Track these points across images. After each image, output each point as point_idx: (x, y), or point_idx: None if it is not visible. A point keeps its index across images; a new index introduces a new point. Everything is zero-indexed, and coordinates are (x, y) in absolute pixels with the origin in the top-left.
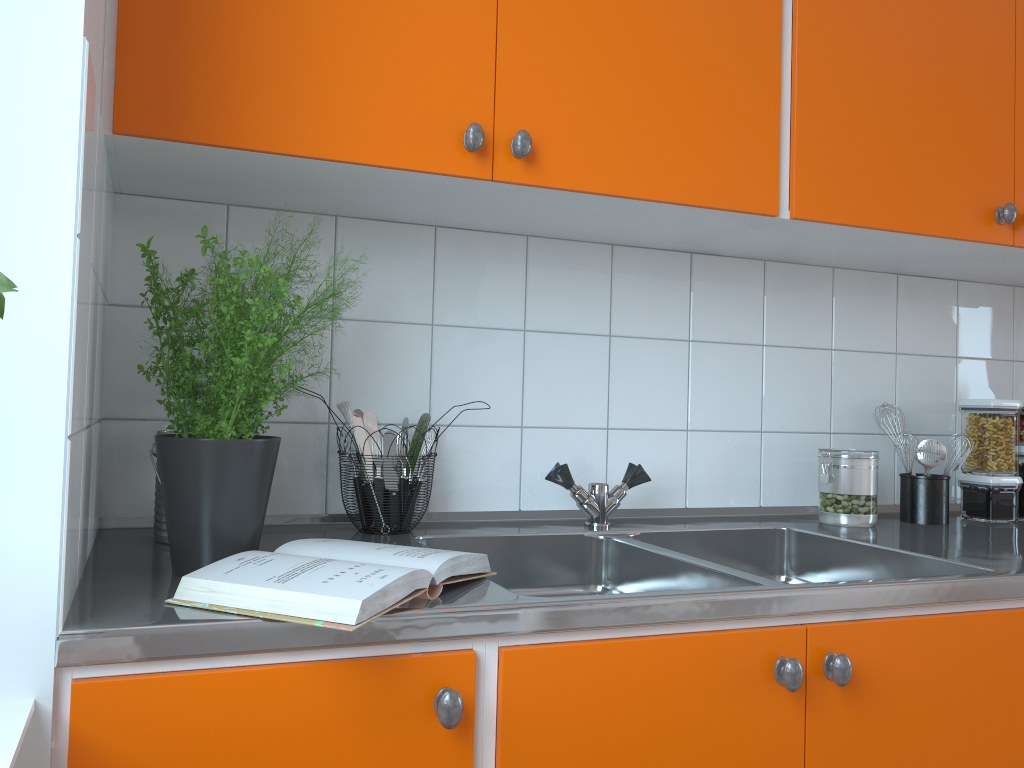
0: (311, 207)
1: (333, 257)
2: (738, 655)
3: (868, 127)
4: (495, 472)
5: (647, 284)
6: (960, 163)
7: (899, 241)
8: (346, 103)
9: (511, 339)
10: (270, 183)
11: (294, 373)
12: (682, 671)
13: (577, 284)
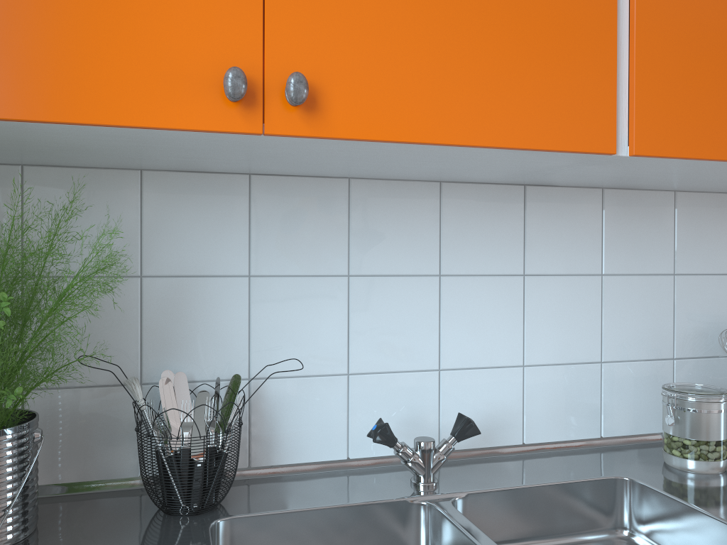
0: (107, 164)
1: (139, 213)
2: None
3: (721, 44)
4: (321, 422)
5: (478, 220)
6: None
7: None
8: (72, 52)
9: (334, 285)
10: (30, 146)
11: (101, 335)
12: None
13: (403, 225)
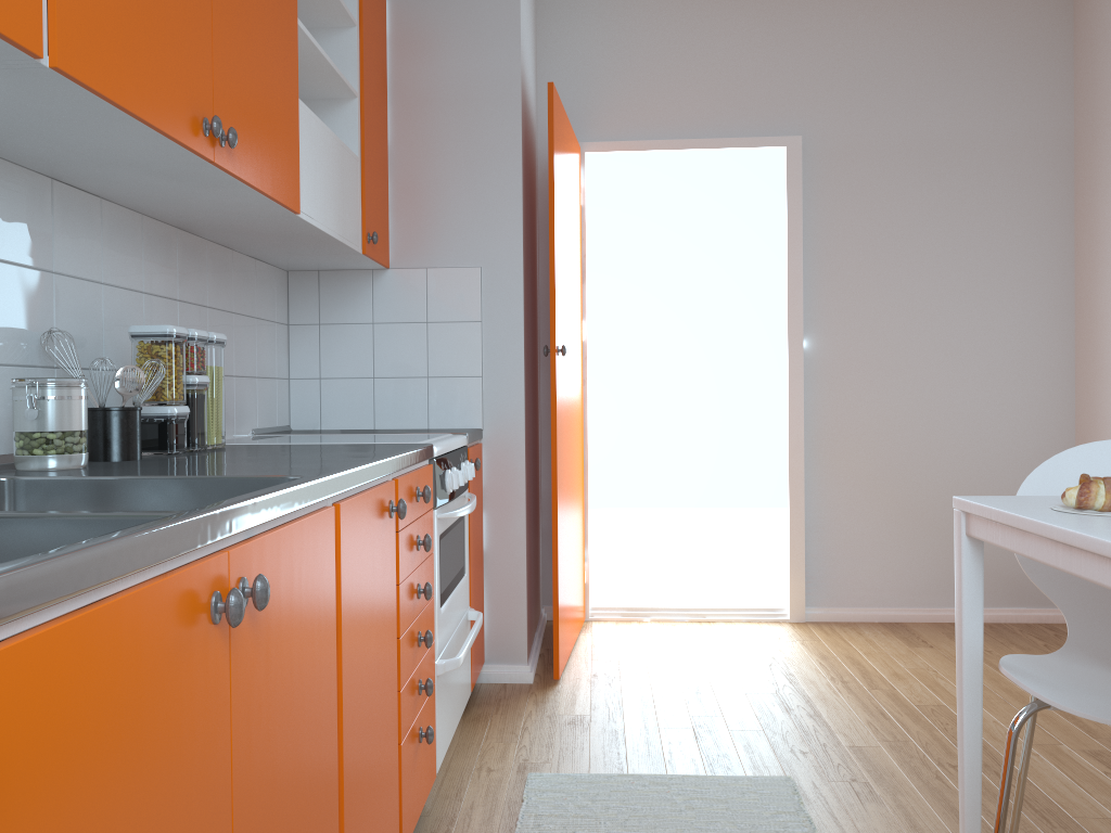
0: None
1: None
2: (188, 598)
3: None
4: None
5: None
6: (181, 59)
7: (121, 132)
8: None
9: None
10: None
11: None
12: (150, 633)
13: None
